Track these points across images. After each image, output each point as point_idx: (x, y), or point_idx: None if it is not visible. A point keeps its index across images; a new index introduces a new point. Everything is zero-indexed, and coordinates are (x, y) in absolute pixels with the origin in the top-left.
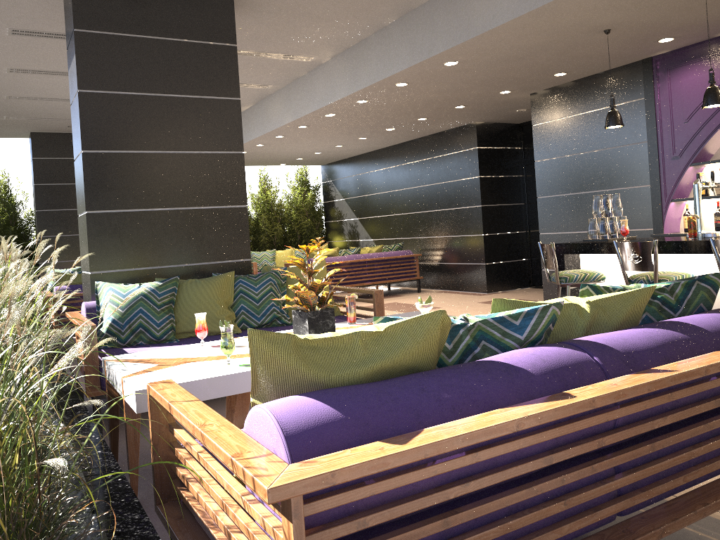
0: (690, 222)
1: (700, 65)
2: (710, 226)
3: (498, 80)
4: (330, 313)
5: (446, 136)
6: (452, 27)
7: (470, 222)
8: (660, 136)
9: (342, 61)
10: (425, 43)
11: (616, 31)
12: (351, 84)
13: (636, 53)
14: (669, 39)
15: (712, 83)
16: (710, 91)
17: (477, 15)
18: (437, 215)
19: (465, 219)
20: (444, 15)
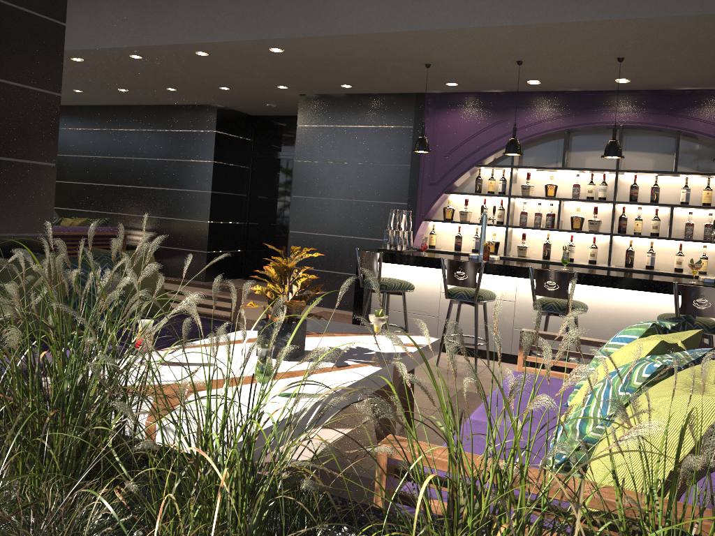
0: (486, 247)
1: (465, 112)
2: (446, 245)
3: (291, 76)
4: (304, 325)
5: (177, 111)
6: (302, 16)
7: (195, 207)
8: (423, 162)
9: (127, 5)
10: (261, 22)
11: (432, 67)
12: (137, 34)
13: (420, 87)
14: (452, 84)
15: (515, 136)
16: (514, 142)
17: (336, 15)
18: (153, 193)
19: (189, 202)
20: (293, 1)
